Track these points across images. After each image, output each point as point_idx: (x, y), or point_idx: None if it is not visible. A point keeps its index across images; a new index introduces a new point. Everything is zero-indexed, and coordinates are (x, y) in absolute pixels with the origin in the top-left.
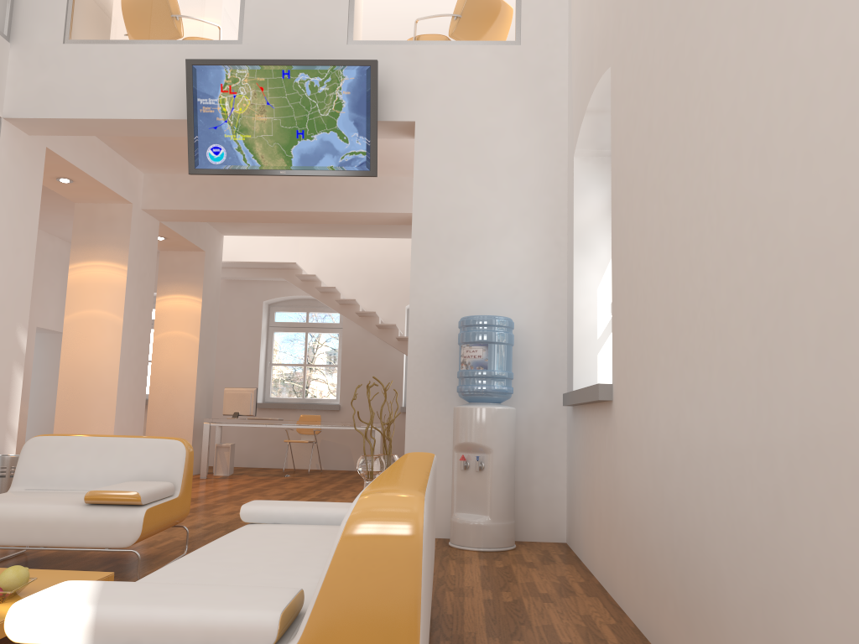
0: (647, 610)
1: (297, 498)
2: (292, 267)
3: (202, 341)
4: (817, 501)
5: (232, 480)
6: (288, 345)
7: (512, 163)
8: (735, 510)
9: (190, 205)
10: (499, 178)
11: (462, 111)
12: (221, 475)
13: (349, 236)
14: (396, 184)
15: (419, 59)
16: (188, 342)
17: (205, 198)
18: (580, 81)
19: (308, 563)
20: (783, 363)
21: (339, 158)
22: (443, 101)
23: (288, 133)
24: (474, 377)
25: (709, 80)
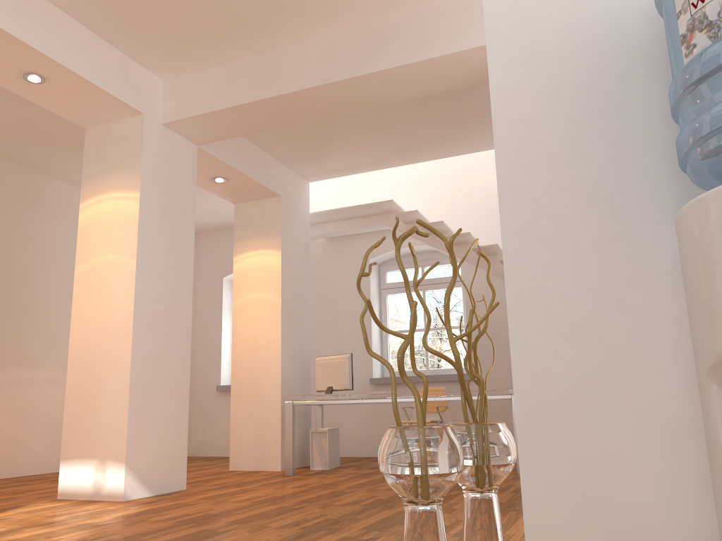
0: None
1: (373, 512)
2: (391, 208)
3: (286, 303)
4: None
5: (321, 477)
6: None
7: None
8: None
9: (214, 105)
10: None
11: None
12: (318, 470)
13: (452, 153)
14: None
15: None
16: (269, 305)
17: (232, 91)
18: None
19: None
20: None
21: None
22: None
23: None
24: None
25: None
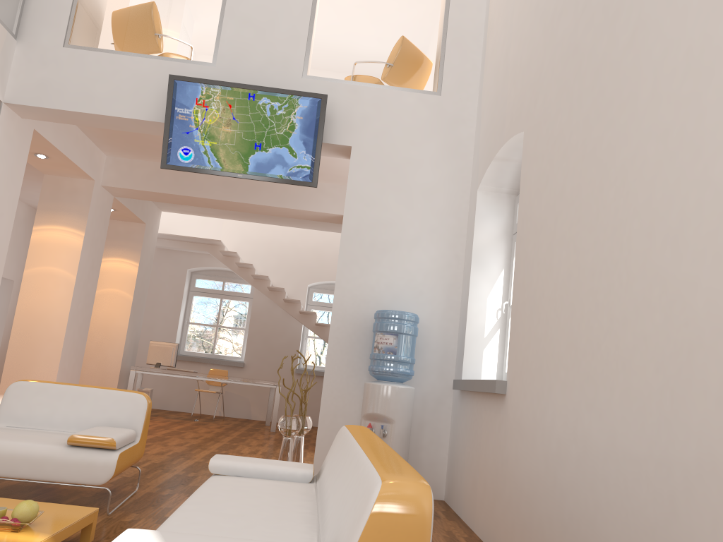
0: None
1: (212, 443)
2: (217, 243)
3: (135, 299)
4: (710, 509)
5: (151, 421)
6: (201, 307)
7: (426, 188)
8: (629, 502)
9: (143, 187)
10: (415, 199)
11: (390, 142)
12: None
13: (268, 223)
14: (319, 188)
15: (359, 96)
16: (123, 299)
17: (158, 182)
18: (489, 133)
19: (290, 519)
20: (684, 400)
21: (287, 169)
22: (375, 133)
23: (247, 144)
24: (384, 360)
25: (626, 172)
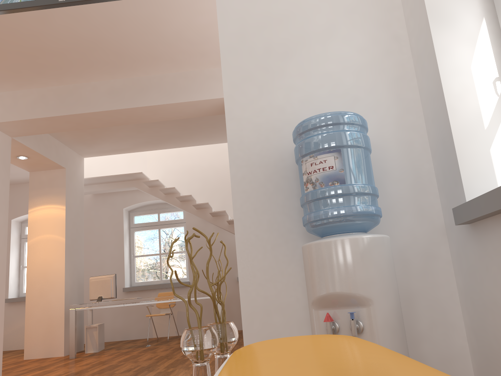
0: None
1: (143, 374)
2: (140, 176)
3: (68, 241)
4: None
5: (96, 357)
6: (149, 243)
7: None
8: None
9: (29, 115)
10: None
11: None
12: (91, 353)
13: (181, 145)
14: (209, 75)
15: None
16: (56, 243)
17: (43, 107)
18: None
19: None
20: None
21: None
22: None
23: None
24: (327, 198)
25: None
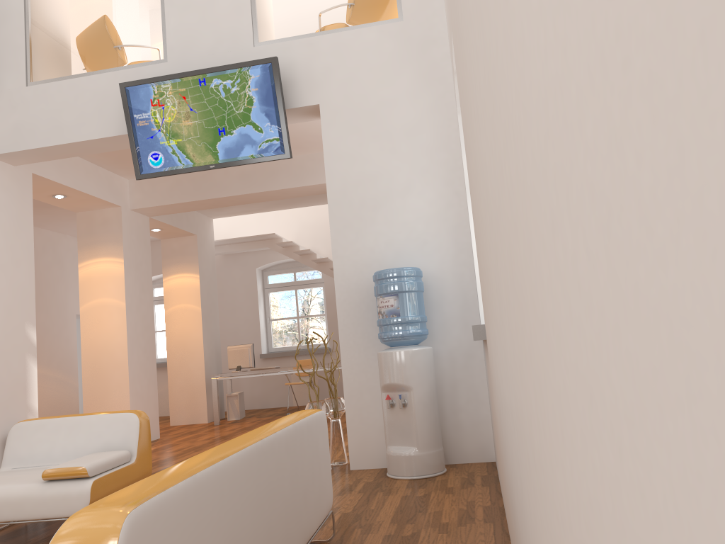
0: (513, 543)
1: None
2: (273, 237)
3: (204, 310)
4: (525, 478)
5: (240, 424)
6: (286, 301)
7: (407, 127)
8: (514, 467)
9: (168, 201)
10: (398, 142)
11: (359, 88)
12: (233, 420)
13: (315, 204)
14: None
15: (316, 48)
16: (192, 312)
17: (180, 192)
18: (450, 46)
19: None
20: (504, 327)
21: (257, 146)
22: (341, 83)
23: (211, 132)
24: (389, 325)
25: (463, 39)
